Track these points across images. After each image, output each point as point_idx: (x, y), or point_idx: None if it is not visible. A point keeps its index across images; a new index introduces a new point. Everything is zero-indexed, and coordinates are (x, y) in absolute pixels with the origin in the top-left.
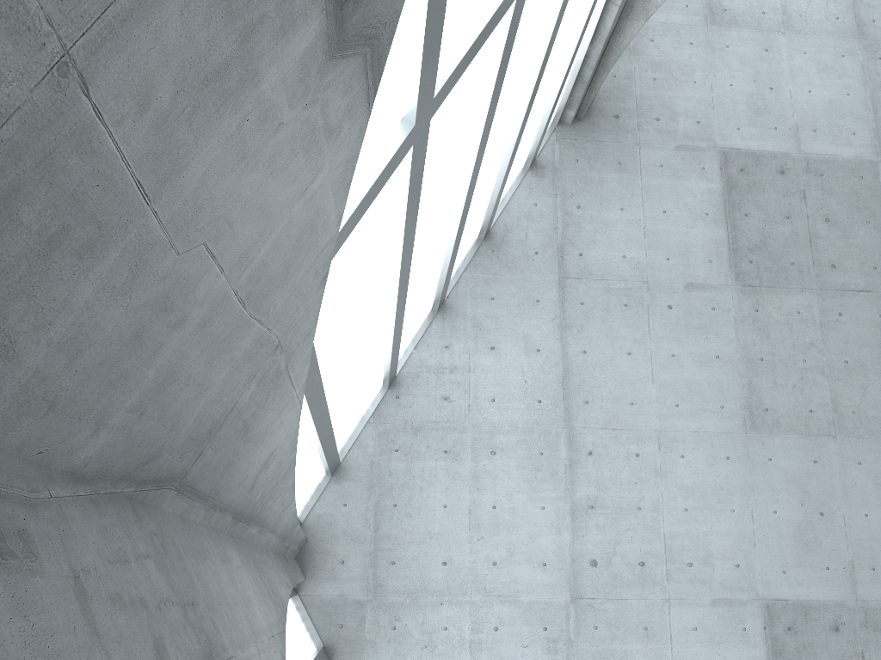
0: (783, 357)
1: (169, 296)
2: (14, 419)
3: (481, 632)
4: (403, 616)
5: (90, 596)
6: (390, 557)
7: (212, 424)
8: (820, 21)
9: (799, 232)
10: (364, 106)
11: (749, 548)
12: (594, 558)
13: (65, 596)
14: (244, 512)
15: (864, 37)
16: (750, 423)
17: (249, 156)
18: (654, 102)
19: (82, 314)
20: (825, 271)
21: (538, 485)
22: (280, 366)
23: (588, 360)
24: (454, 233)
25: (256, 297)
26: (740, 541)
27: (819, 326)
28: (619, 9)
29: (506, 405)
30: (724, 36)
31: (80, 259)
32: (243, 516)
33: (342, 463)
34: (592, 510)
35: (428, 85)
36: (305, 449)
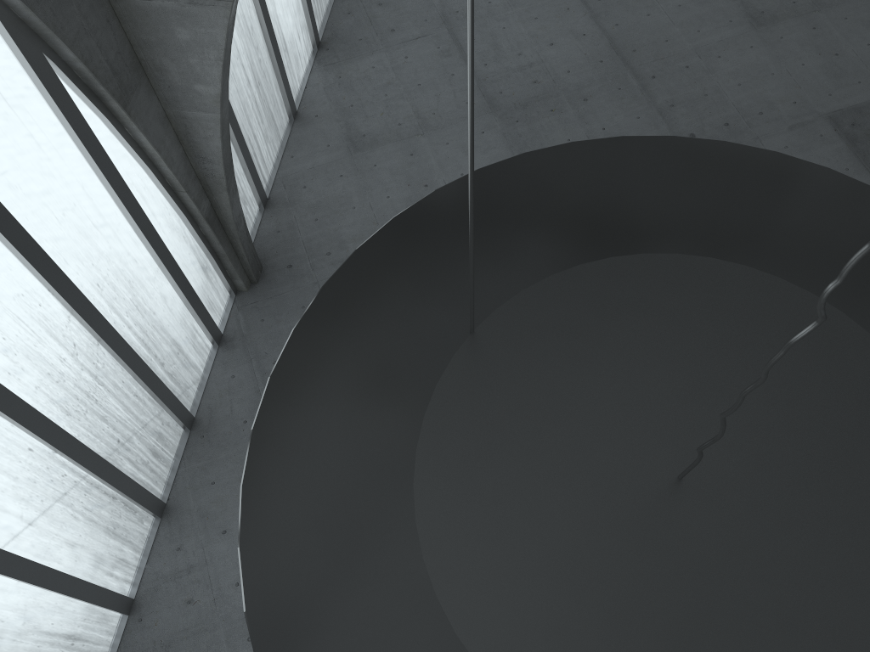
0: None
1: None
2: None
3: None
4: None
5: None
6: None
7: None
8: (453, 111)
9: None
10: None
11: None
12: None
13: None
14: None
15: (497, 109)
16: None
17: None
18: (321, 240)
19: None
20: None
21: None
22: None
23: None
24: (73, 460)
25: None
26: None
27: None
28: (190, 192)
29: None
30: (370, 157)
31: None
32: None
33: None
34: None
35: None
36: None
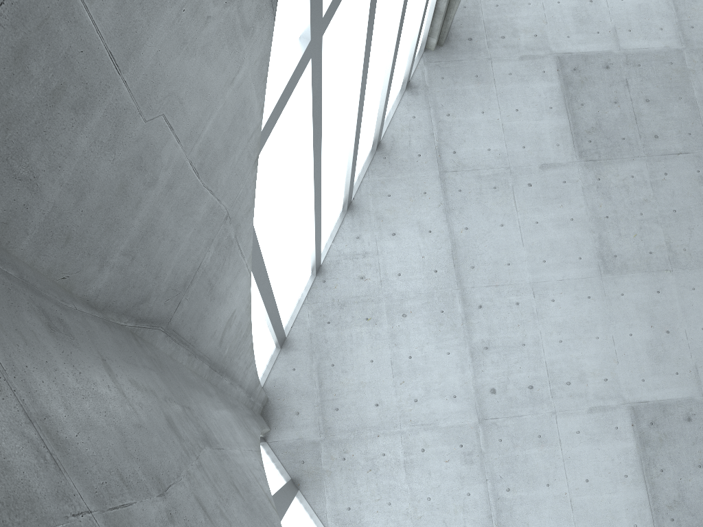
0: (624, 213)
1: (143, 158)
2: (42, 245)
3: (411, 454)
4: (349, 449)
5: (116, 374)
6: (334, 405)
7: (185, 278)
8: None
9: (626, 113)
10: (269, 11)
11: (614, 365)
12: (493, 387)
13: (98, 367)
14: (217, 363)
15: None
16: (603, 268)
17: (188, 43)
18: (498, 24)
19: (81, 162)
20: (650, 141)
21: (442, 336)
22: (230, 235)
23: (470, 234)
24: (352, 142)
25: (206, 170)
26: (606, 361)
27: (650, 186)
28: None
29: (410, 277)
30: None
31: (75, 113)
32: (217, 367)
33: (288, 337)
34: (487, 351)
35: (316, 5)
36: (258, 323)
